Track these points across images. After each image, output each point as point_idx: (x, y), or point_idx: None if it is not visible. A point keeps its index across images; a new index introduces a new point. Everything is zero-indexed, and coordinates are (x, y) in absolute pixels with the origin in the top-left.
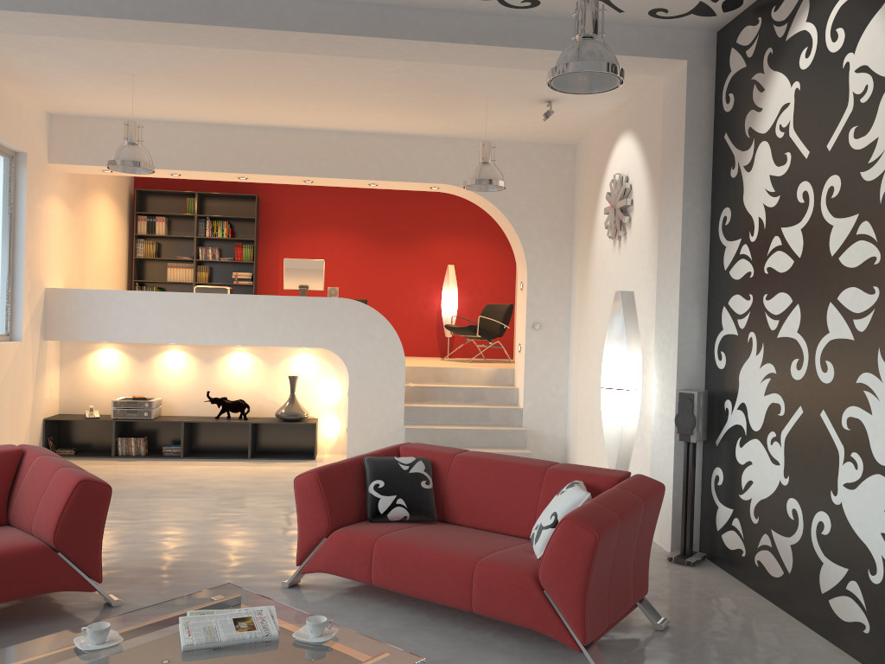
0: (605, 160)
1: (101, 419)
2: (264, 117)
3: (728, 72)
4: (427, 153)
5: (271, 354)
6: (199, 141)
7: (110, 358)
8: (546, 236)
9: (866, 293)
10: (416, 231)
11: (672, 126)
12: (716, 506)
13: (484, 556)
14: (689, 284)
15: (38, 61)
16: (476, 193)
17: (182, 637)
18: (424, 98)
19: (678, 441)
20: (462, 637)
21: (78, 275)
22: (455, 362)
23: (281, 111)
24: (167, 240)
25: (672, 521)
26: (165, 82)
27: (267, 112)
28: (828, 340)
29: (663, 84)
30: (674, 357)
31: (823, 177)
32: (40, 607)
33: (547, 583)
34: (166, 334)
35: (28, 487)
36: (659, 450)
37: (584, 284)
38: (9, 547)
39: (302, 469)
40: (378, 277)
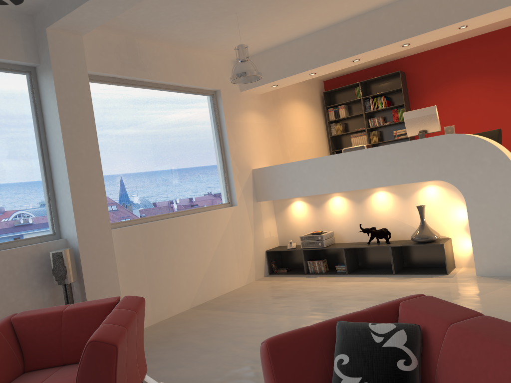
0: None
1: (295, 249)
2: (350, 6)
3: None
4: None
5: (403, 189)
6: (318, 44)
7: (299, 207)
8: None
9: None
10: None
11: None
12: None
13: None
14: None
15: (184, 29)
16: None
17: None
18: None
19: None
20: None
21: (281, 156)
22: None
23: None
24: (349, 120)
25: None
26: (259, 9)
27: (348, 1)
28: None
29: None
30: None
31: None
32: None
33: None
34: (321, 187)
35: None
36: None
37: None
38: None
39: (427, 286)
40: None
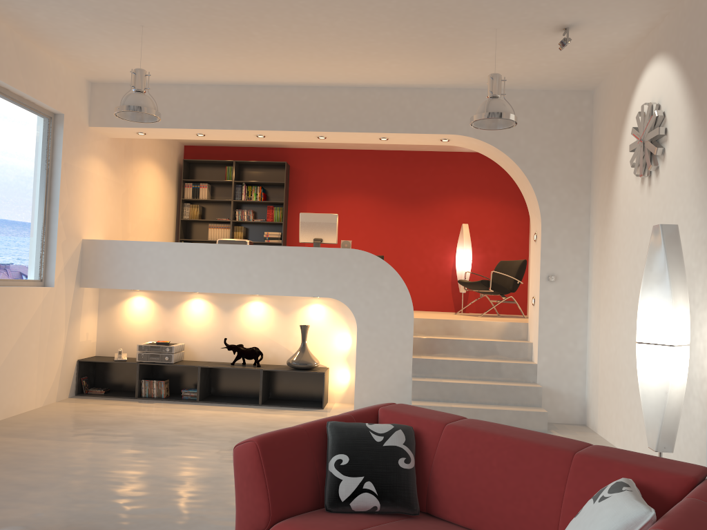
0: (629, 95)
1: (127, 362)
2: (277, 73)
3: None
4: (436, 104)
5: (286, 303)
6: (219, 101)
7: (140, 305)
8: (561, 185)
9: None
10: (432, 193)
11: None
12: None
13: None
14: None
15: (54, 15)
16: (487, 142)
17: None
18: (429, 34)
19: None
20: None
21: (120, 230)
22: (467, 316)
23: (290, 65)
24: (209, 204)
25: None
26: (174, 33)
27: (278, 67)
28: None
29: None
30: None
31: None
32: None
33: None
34: (186, 282)
35: None
36: None
37: (605, 232)
38: None
39: (306, 419)
40: (396, 236)
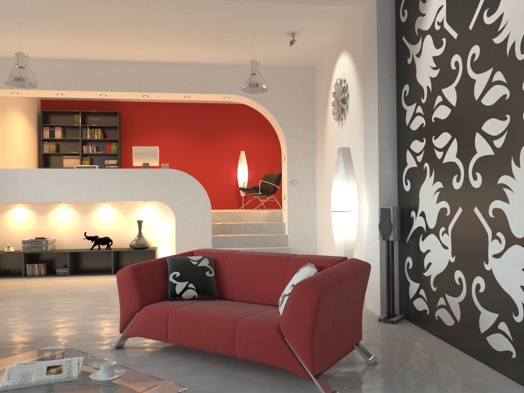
0: (331, 72)
1: (14, 252)
2: (113, 53)
3: None
4: (220, 75)
5: (126, 207)
6: (73, 71)
7: (21, 213)
8: (298, 125)
9: (501, 120)
10: (220, 131)
11: (369, 36)
12: (409, 282)
13: (244, 317)
14: (384, 137)
15: None
16: (252, 99)
17: (2, 381)
18: (213, 34)
19: (382, 241)
20: (231, 376)
21: (0, 162)
22: (246, 210)
23: (123, 49)
24: (63, 142)
25: (381, 295)
26: (43, 28)
27: (114, 50)
28: (476, 158)
29: (362, 11)
30: (377, 186)
31: (467, 49)
32: None
33: (286, 332)
34: (55, 195)
35: None
36: (370, 249)
37: (322, 153)
38: None
39: None
40: (198, 160)
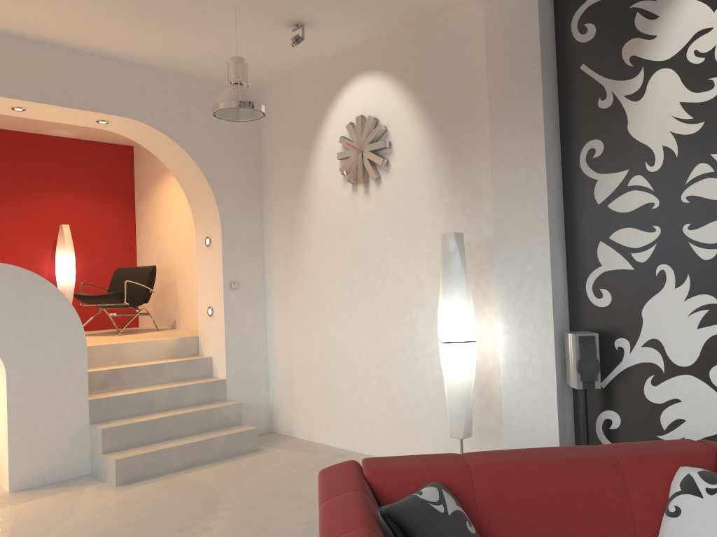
0: (325, 104)
1: None
2: None
3: (580, 2)
4: (99, 76)
5: None
6: None
7: None
8: (237, 186)
9: None
10: (14, 184)
11: (511, 54)
12: None
13: None
14: (554, 220)
15: None
16: (161, 131)
17: None
18: None
19: (559, 389)
20: None
21: None
22: (102, 337)
23: None
24: None
25: None
26: None
27: None
28: None
29: (484, 11)
30: (545, 299)
31: None
32: None
33: None
34: None
35: None
36: (523, 402)
37: (293, 236)
38: None
39: None
40: None
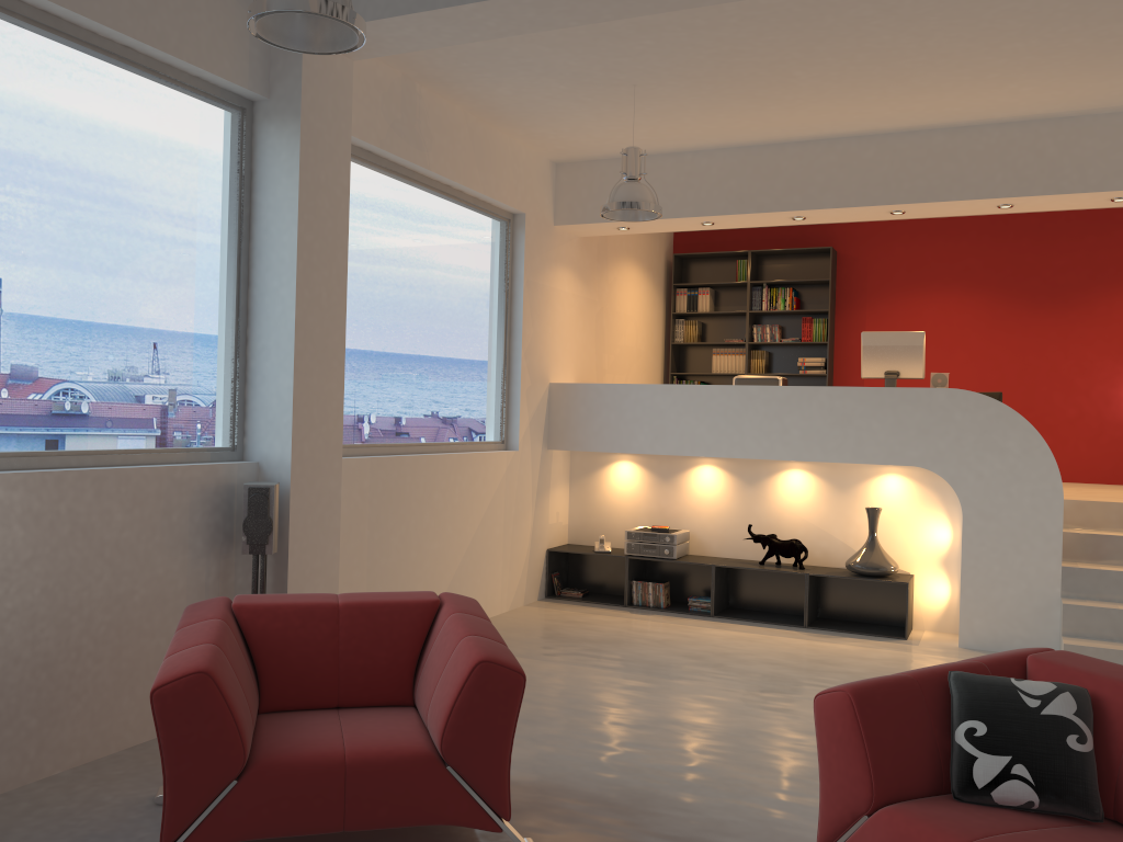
0: None
1: (612, 555)
2: (825, 121)
3: None
4: (1103, 141)
5: (841, 473)
6: (736, 172)
7: (626, 474)
8: None
9: None
10: (1089, 281)
11: None
12: None
13: None
14: None
15: (520, 88)
16: None
17: None
18: (1093, 36)
19: None
20: None
21: (594, 367)
22: None
23: (848, 108)
24: (712, 319)
25: None
26: (677, 89)
27: (828, 113)
28: None
29: None
30: None
31: None
32: (436, 837)
33: None
34: (691, 443)
35: (433, 657)
36: None
37: None
38: (381, 749)
39: (881, 654)
40: (1023, 357)
